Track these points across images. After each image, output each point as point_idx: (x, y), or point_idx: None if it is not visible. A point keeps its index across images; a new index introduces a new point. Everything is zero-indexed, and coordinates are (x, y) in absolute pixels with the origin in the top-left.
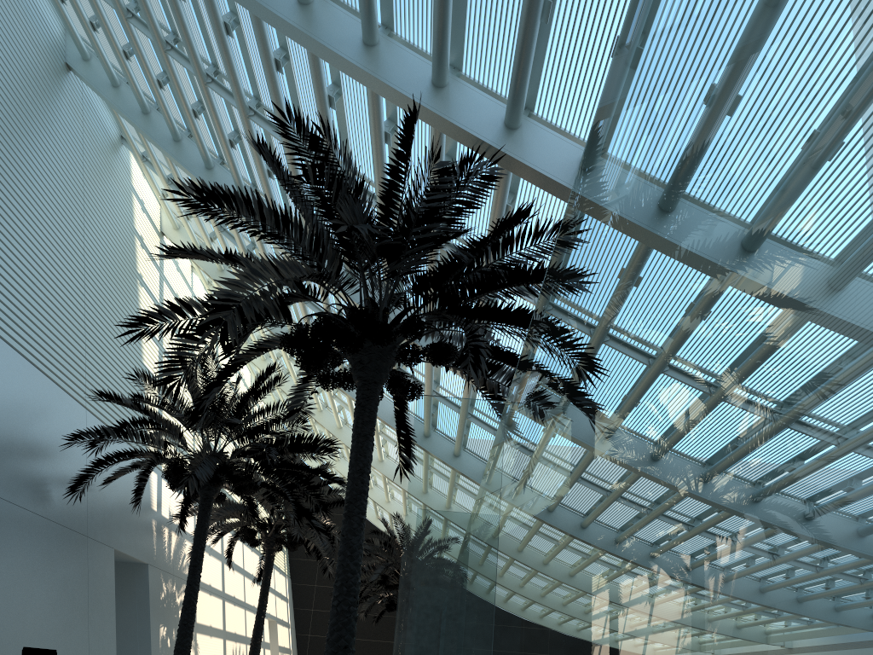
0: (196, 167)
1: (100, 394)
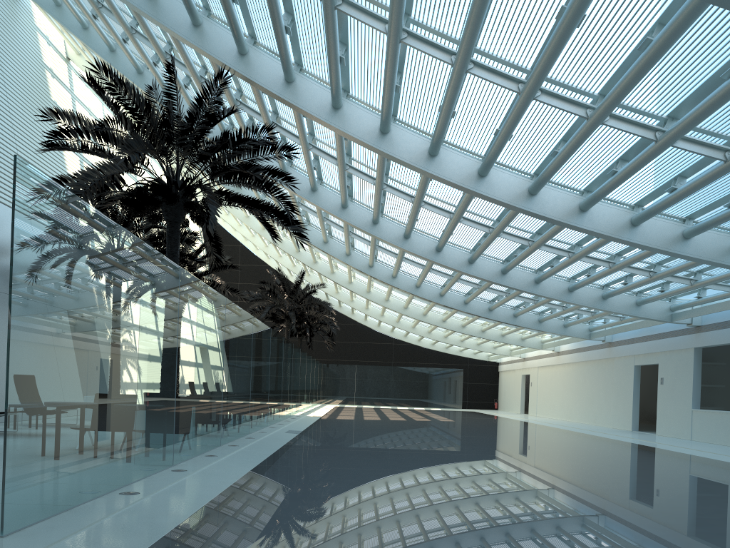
0: (76, 28)
1: None
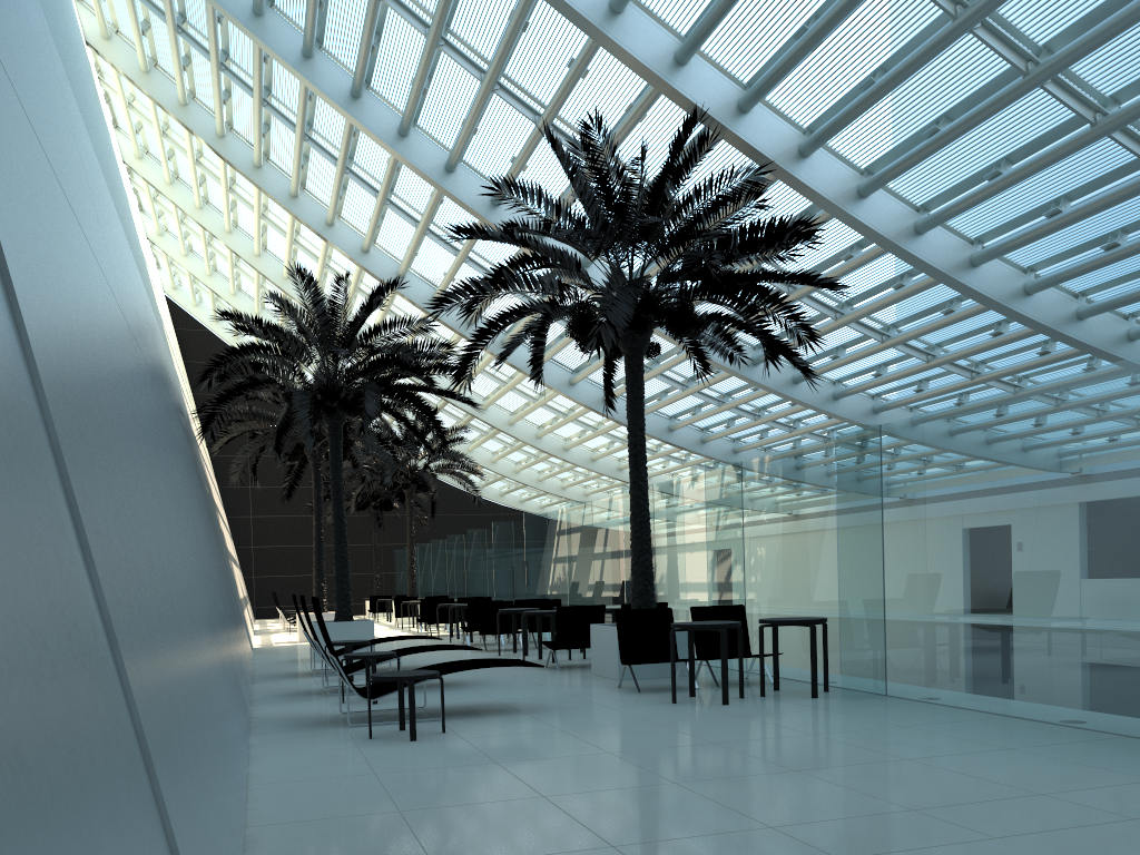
0: (242, 12)
1: (236, 327)
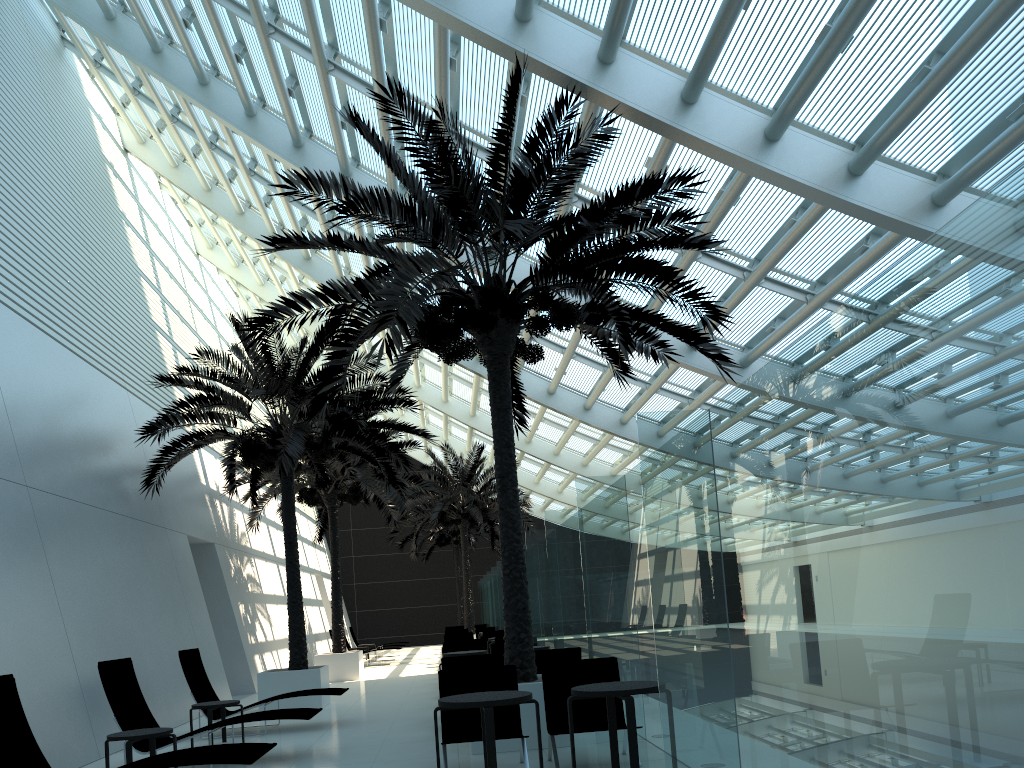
0: (189, 85)
1: (160, 379)
